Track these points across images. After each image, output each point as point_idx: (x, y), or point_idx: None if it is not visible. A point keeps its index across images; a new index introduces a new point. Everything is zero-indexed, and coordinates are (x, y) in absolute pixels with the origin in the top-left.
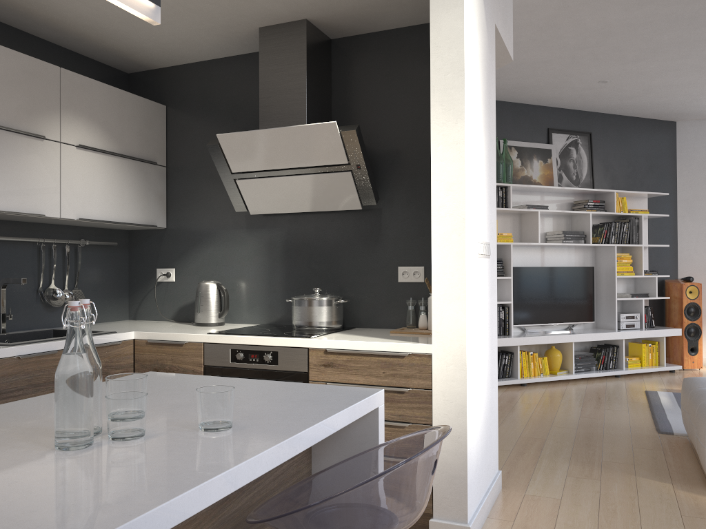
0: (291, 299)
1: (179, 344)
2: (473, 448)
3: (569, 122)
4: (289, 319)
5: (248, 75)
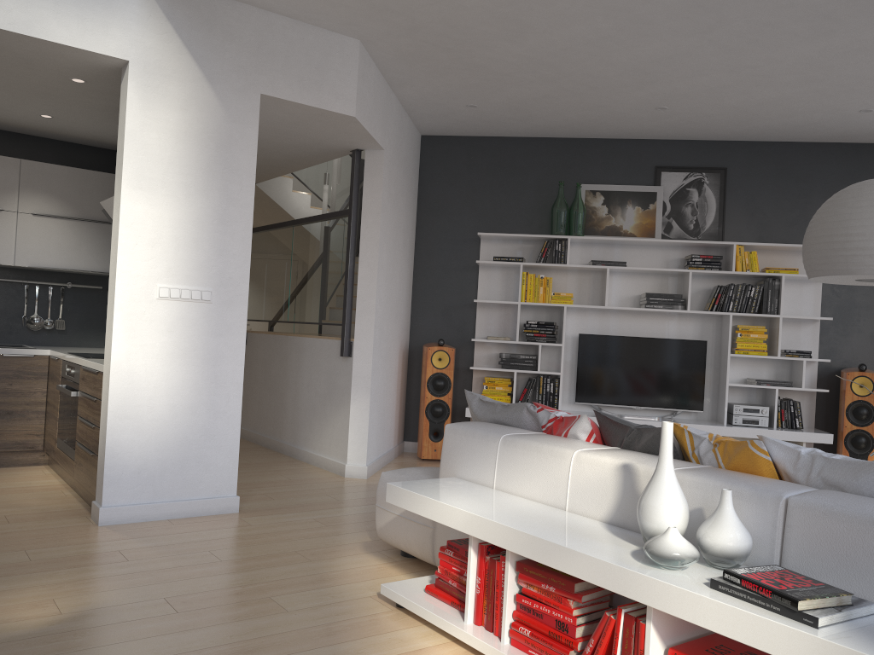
0: None
1: (57, 359)
2: (131, 452)
3: (690, 157)
4: None
5: None
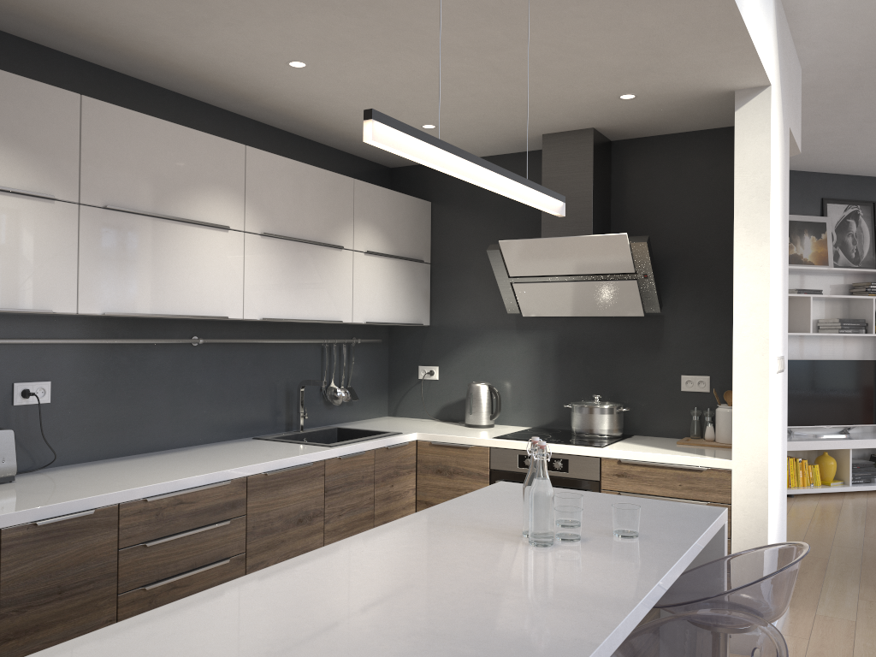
0: (567, 404)
1: (464, 447)
2: None
3: (847, 190)
4: (561, 424)
5: (520, 174)
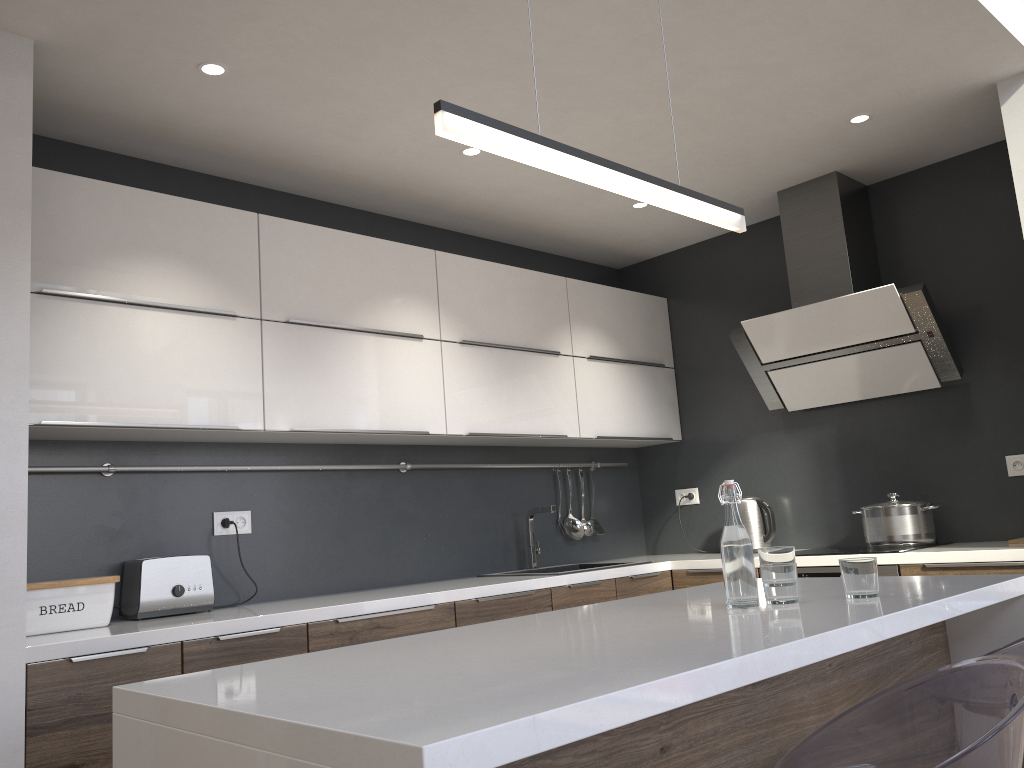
0: (858, 511)
1: None
2: None
3: None
4: (857, 539)
5: (764, 246)
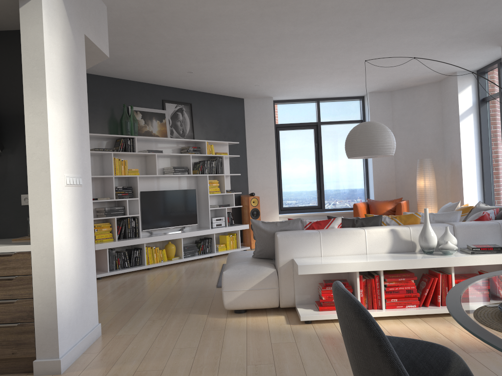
0: None
1: None
2: (66, 309)
3: (176, 96)
4: None
5: None
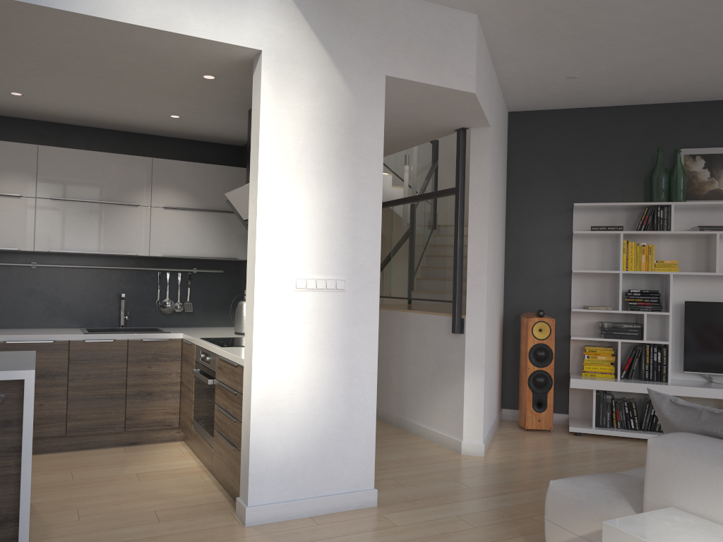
0: None
1: (190, 344)
2: (274, 449)
3: None
4: None
5: None
